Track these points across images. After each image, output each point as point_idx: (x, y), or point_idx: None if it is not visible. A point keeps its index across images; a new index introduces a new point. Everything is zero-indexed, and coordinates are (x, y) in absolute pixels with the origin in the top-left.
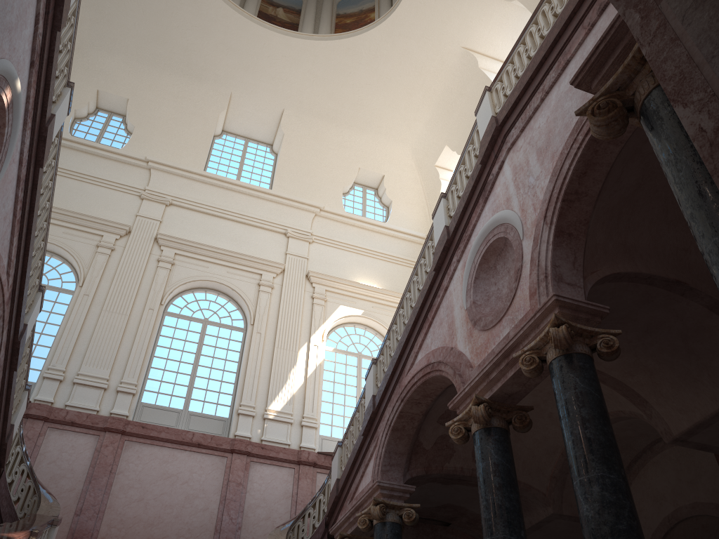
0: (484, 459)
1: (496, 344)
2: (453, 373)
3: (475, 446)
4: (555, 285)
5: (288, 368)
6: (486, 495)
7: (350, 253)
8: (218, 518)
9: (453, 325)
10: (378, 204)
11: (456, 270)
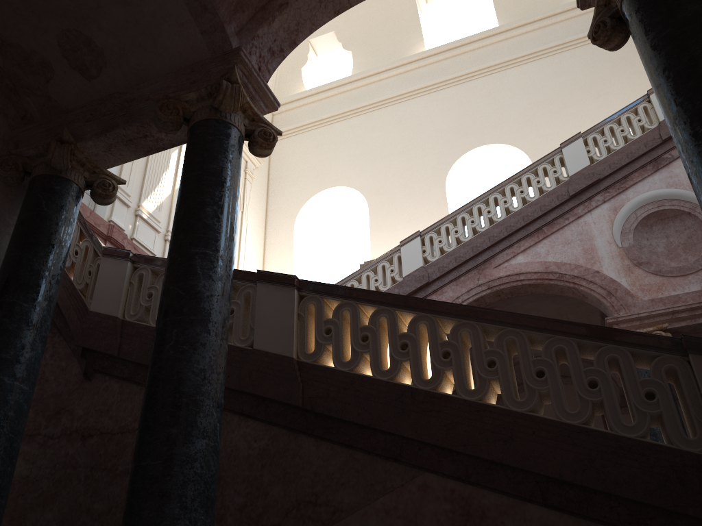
0: None
1: (676, 291)
2: (605, 294)
3: None
4: None
5: (162, 169)
6: None
7: None
8: None
9: (594, 253)
10: None
11: (598, 208)
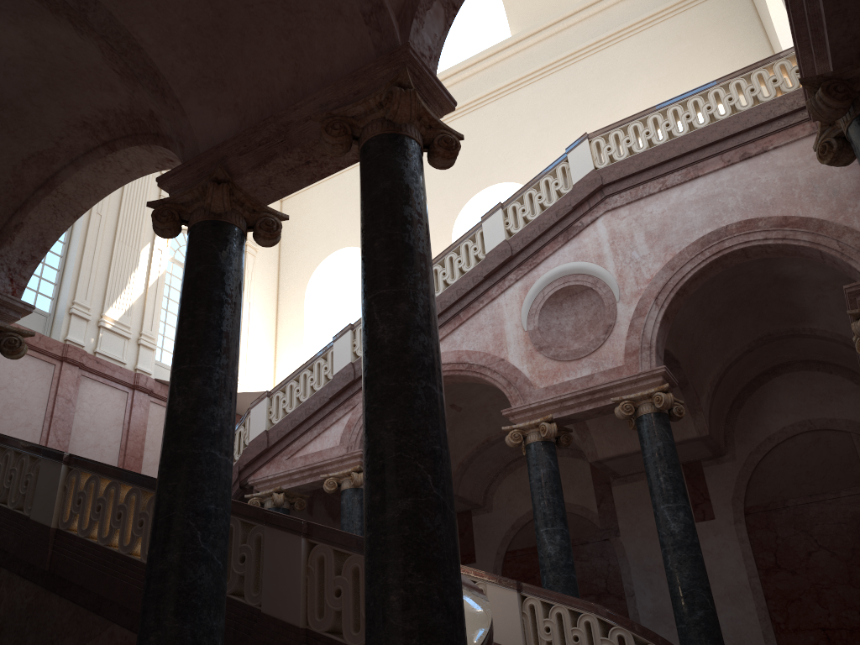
0: (544, 466)
1: (570, 376)
2: (506, 383)
3: (532, 453)
4: (656, 357)
5: (129, 270)
6: (546, 495)
7: None
8: (42, 437)
9: (503, 338)
10: None
11: (511, 287)
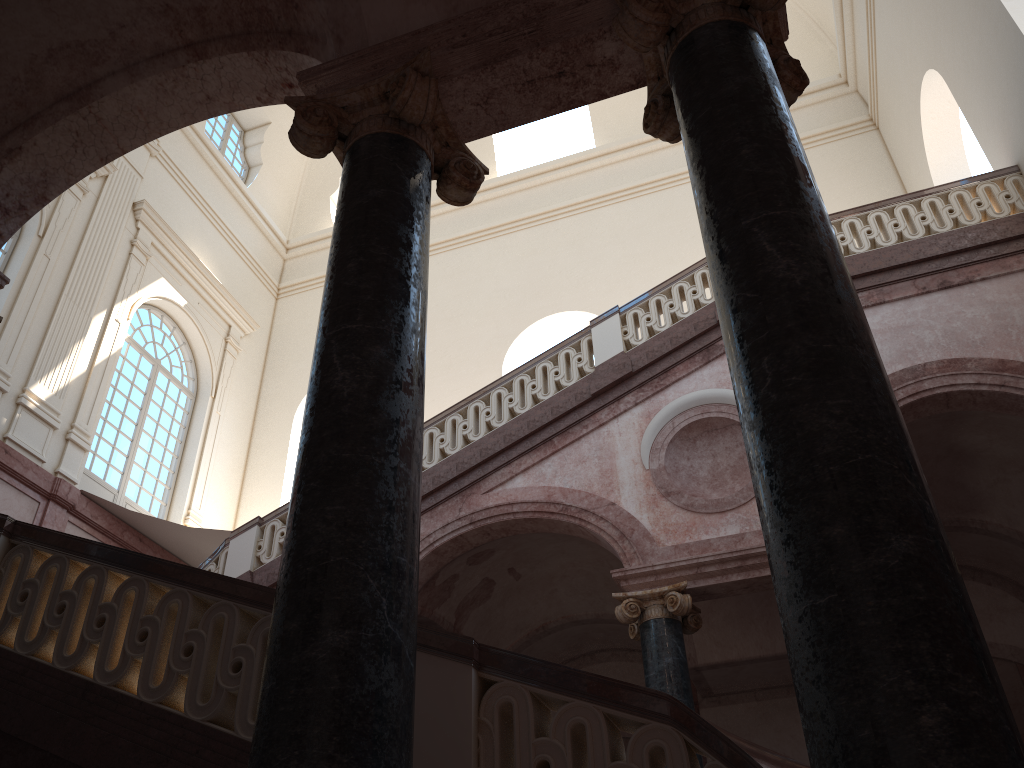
0: (670, 653)
1: (709, 534)
2: (617, 536)
3: (653, 633)
4: None
5: (73, 338)
6: (673, 695)
7: (193, 206)
8: None
9: (614, 476)
10: (238, 154)
11: (628, 413)
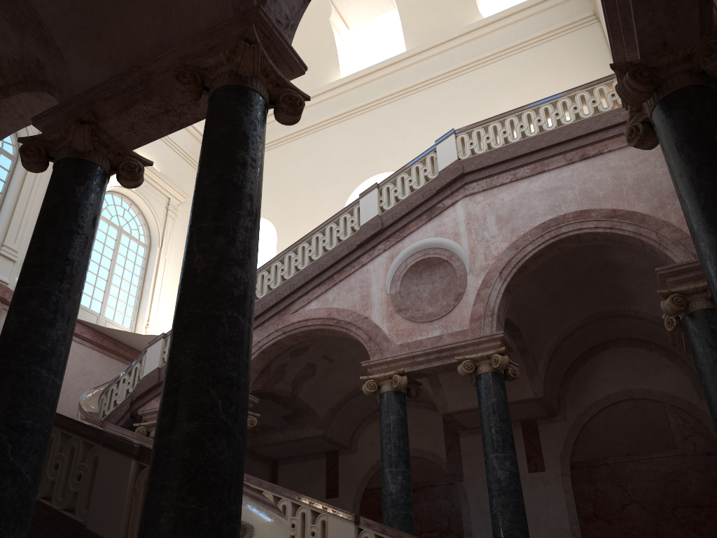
0: (393, 413)
1: (422, 336)
2: (367, 339)
3: (385, 401)
4: (497, 323)
5: None
6: (393, 440)
7: None
8: None
9: (369, 299)
10: None
11: (380, 256)
